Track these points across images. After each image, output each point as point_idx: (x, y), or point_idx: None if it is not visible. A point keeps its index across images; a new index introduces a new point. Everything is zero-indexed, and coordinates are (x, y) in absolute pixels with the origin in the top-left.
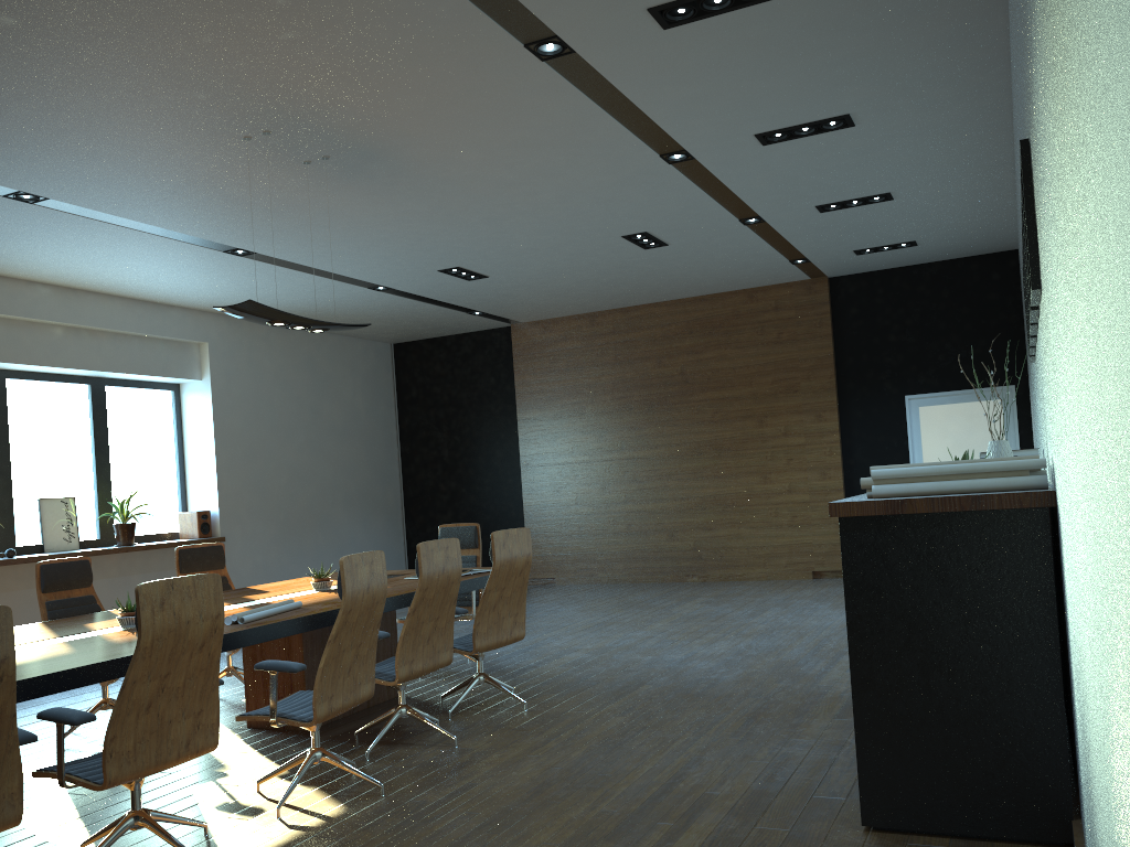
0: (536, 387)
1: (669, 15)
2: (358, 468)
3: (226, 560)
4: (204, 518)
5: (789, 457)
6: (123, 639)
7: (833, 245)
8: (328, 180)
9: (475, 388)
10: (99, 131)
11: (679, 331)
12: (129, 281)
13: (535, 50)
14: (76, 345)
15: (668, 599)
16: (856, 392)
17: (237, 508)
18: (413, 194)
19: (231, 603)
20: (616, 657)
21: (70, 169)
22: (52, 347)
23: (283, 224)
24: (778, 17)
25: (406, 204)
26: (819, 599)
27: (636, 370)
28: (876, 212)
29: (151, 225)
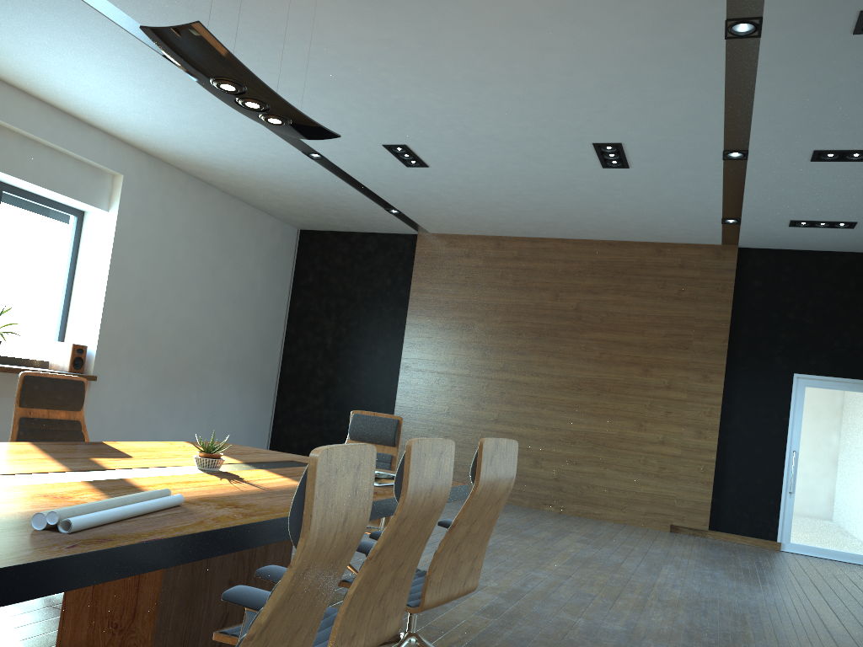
0: (431, 296)
1: None
2: (244, 337)
3: (93, 401)
4: (79, 353)
5: (668, 409)
6: None
7: (780, 208)
8: None
9: (370, 286)
10: None
11: (581, 269)
12: (50, 77)
13: None
14: None
15: (539, 529)
16: (746, 360)
17: (117, 350)
18: (409, 12)
19: (68, 469)
20: (539, 612)
21: None
22: None
23: (241, 25)
24: None
25: (394, 28)
26: (704, 562)
27: (532, 298)
28: (862, 175)
29: None
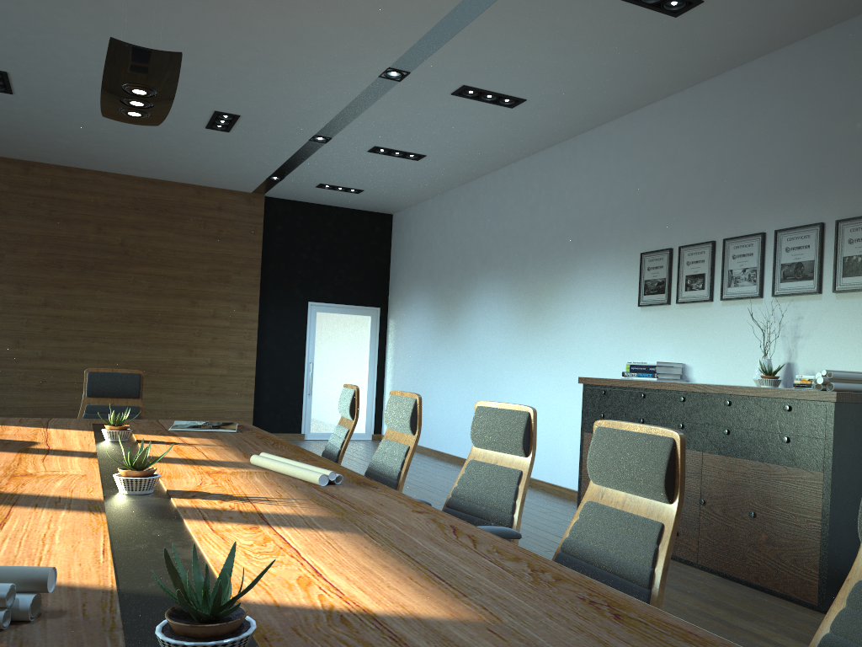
0: None
1: None
2: None
3: None
4: None
5: (214, 336)
6: (283, 510)
7: (320, 175)
8: None
9: None
10: None
11: (125, 205)
12: None
13: None
14: None
15: None
16: (273, 292)
17: None
18: None
19: (89, 457)
20: None
21: None
22: None
23: None
24: (643, 25)
25: None
26: None
27: (72, 230)
28: (391, 164)
29: None
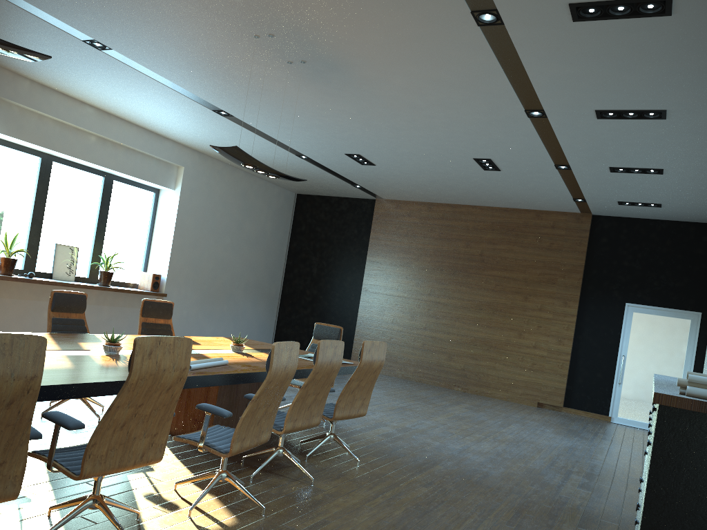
0: (383, 242)
1: (581, 12)
2: (258, 268)
3: None
4: (156, 279)
5: (539, 325)
6: (106, 363)
7: (607, 195)
8: (298, 77)
9: (343, 234)
10: (160, 9)
11: (485, 227)
12: (145, 116)
13: (477, 16)
14: (102, 150)
15: (442, 400)
16: (594, 293)
17: (178, 277)
18: (350, 100)
19: None
20: (414, 437)
21: (132, 31)
22: (86, 148)
23: (257, 101)
24: (656, 30)
25: (343, 105)
26: (544, 424)
27: (451, 245)
28: (647, 180)
29: (172, 82)
